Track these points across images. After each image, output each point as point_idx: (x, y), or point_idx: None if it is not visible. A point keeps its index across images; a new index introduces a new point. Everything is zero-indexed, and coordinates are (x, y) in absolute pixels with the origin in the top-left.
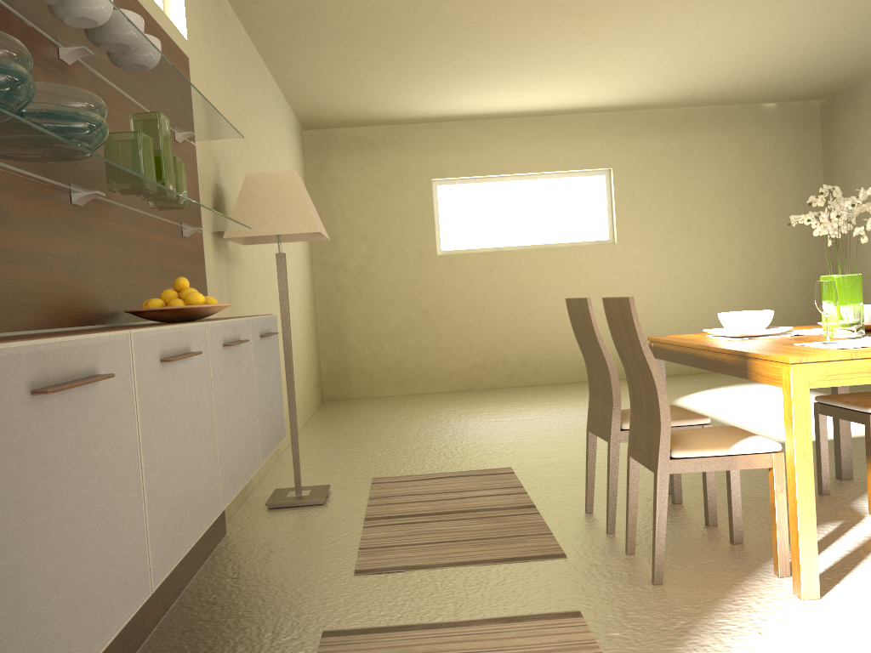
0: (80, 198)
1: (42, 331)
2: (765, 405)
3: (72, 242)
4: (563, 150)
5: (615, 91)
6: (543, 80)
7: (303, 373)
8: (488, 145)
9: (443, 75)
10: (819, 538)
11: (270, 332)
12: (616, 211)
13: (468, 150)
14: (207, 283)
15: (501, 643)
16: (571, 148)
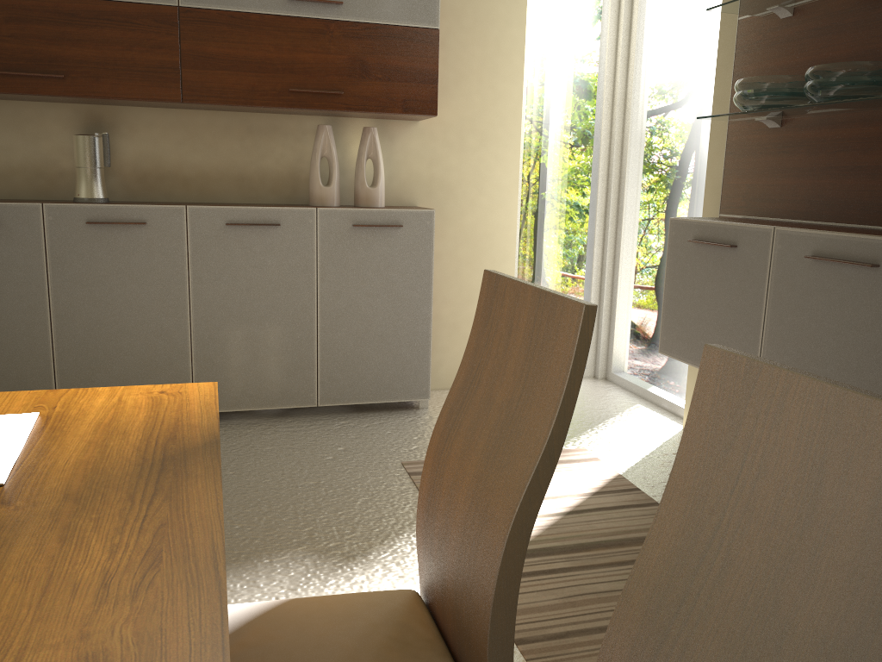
0: None
1: None
2: None
3: None
4: None
5: None
6: None
7: None
8: None
9: None
10: None
11: None
12: None
13: None
14: None
15: None
16: None
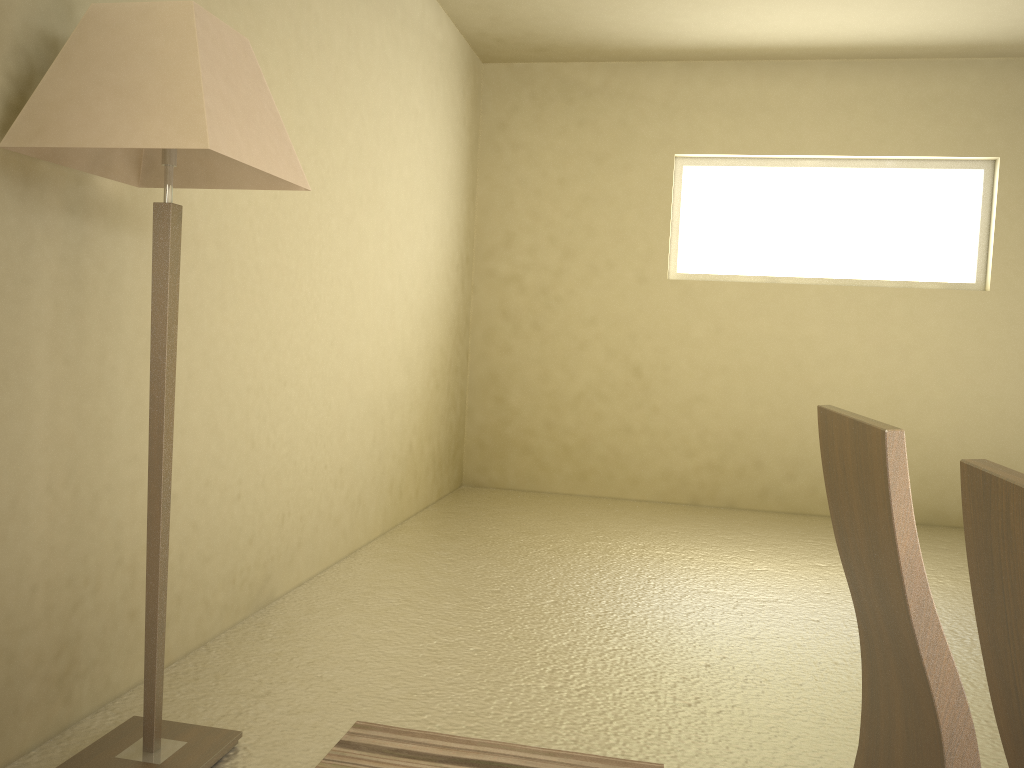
0: None
1: None
2: None
3: None
4: (911, 119)
5: None
6: None
7: (399, 445)
8: (778, 104)
9: None
10: None
11: None
12: (996, 234)
13: (742, 109)
14: None
15: None
16: (926, 117)
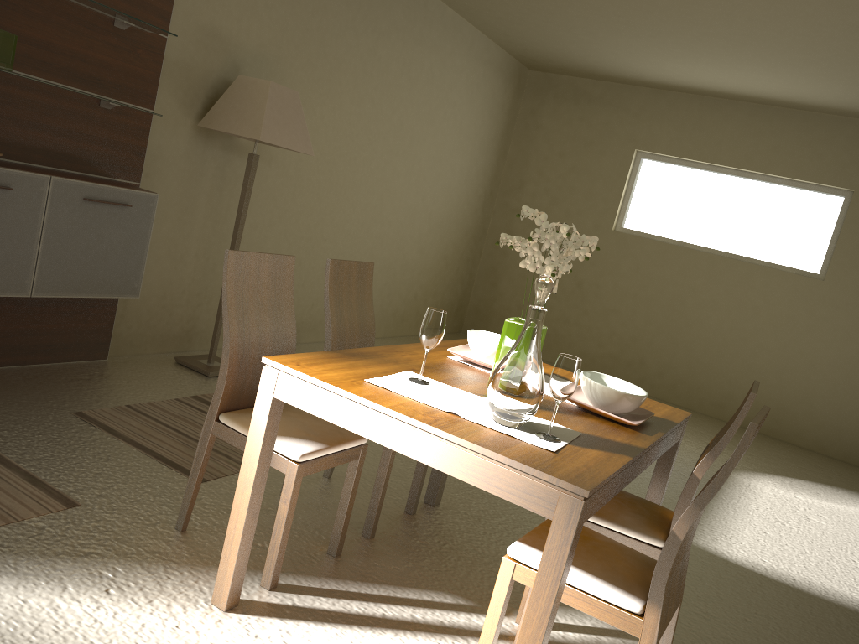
0: None
1: None
2: (822, 521)
3: None
4: (798, 153)
5: (858, 93)
6: (743, 60)
7: (406, 292)
8: (710, 127)
9: (615, 32)
10: (401, 596)
11: (123, 203)
12: (838, 243)
13: (685, 127)
14: (145, 156)
15: None
16: (809, 153)
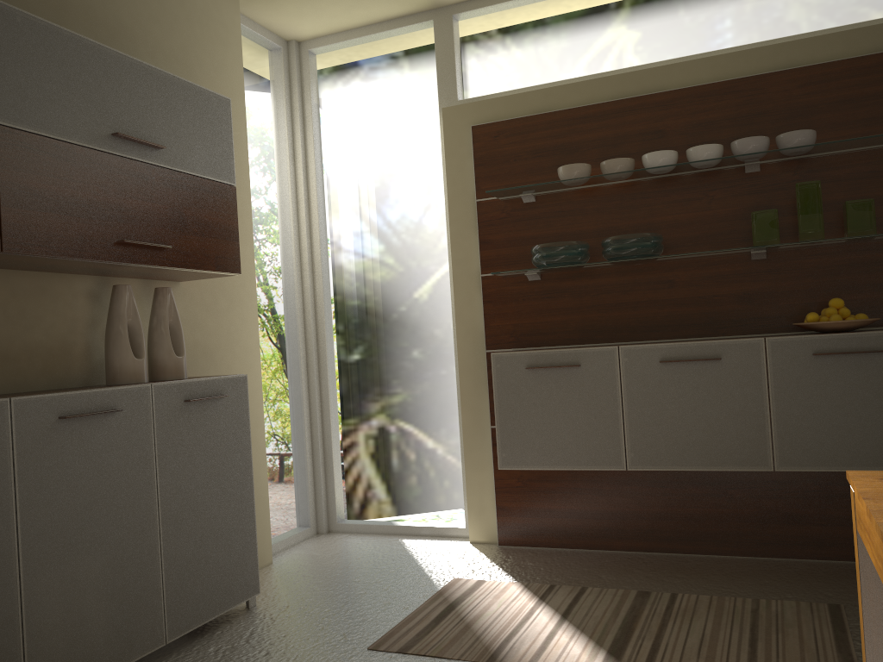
0: (752, 256)
1: (702, 338)
2: None
3: (749, 284)
4: None
5: None
6: None
7: None
8: None
9: None
10: None
11: None
12: None
13: None
14: None
15: (792, 658)
16: None
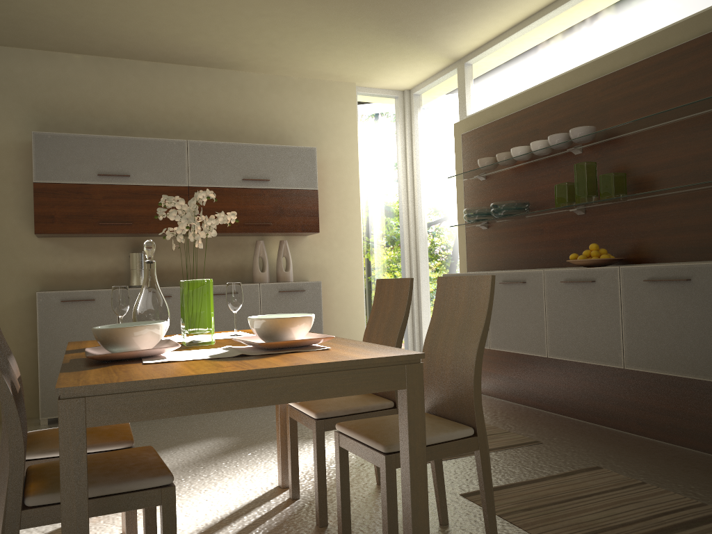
0: (576, 212)
1: (555, 268)
2: None
3: (577, 231)
4: None
5: None
6: None
7: None
8: None
9: None
10: None
11: (684, 278)
12: None
13: None
14: None
15: None
16: None
